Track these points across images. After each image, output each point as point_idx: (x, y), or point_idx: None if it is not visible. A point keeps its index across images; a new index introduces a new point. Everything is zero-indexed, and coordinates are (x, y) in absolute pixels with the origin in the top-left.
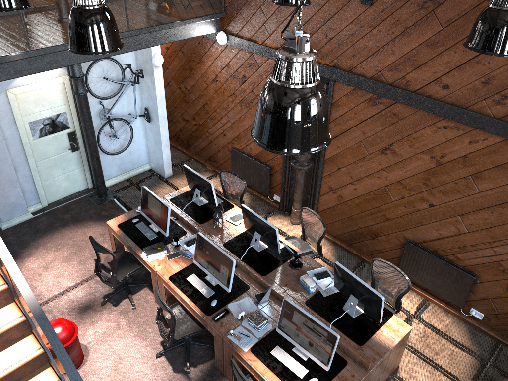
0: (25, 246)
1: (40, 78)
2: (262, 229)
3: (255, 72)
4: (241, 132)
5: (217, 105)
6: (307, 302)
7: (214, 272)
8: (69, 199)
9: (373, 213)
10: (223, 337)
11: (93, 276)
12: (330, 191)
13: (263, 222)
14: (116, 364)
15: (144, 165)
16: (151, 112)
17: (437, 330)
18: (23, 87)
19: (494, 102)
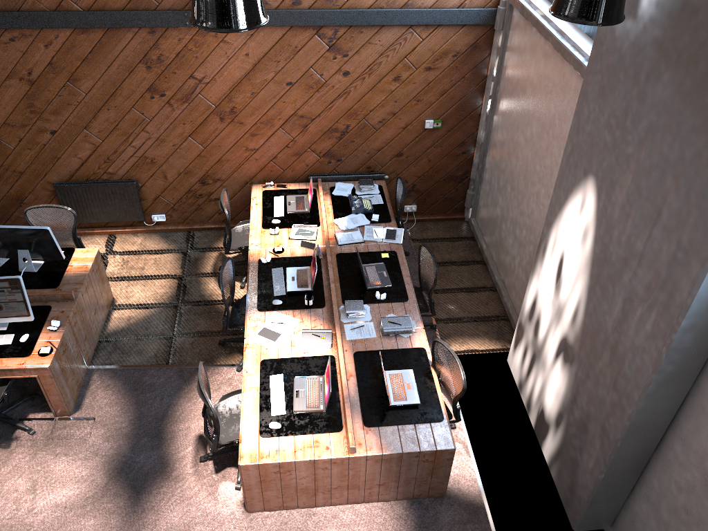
0: None
1: None
2: None
3: None
4: None
5: None
6: None
7: None
8: None
9: (1, 175)
10: None
11: None
12: None
13: None
14: None
15: None
16: None
17: (134, 252)
18: None
19: None
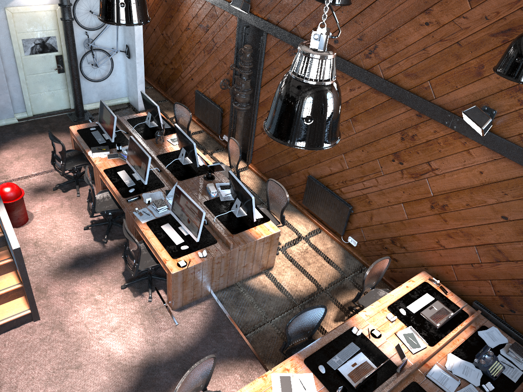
0: (5, 141)
1: (35, 2)
2: (185, 144)
3: (215, 22)
4: (204, 76)
5: (188, 51)
6: (205, 202)
7: (137, 168)
8: (52, 114)
9: (289, 151)
10: (130, 212)
11: (53, 170)
12: (262, 132)
13: (186, 138)
14: (51, 229)
15: (123, 98)
16: (130, 50)
17: (318, 250)
18: (19, 7)
19: (365, 56)
